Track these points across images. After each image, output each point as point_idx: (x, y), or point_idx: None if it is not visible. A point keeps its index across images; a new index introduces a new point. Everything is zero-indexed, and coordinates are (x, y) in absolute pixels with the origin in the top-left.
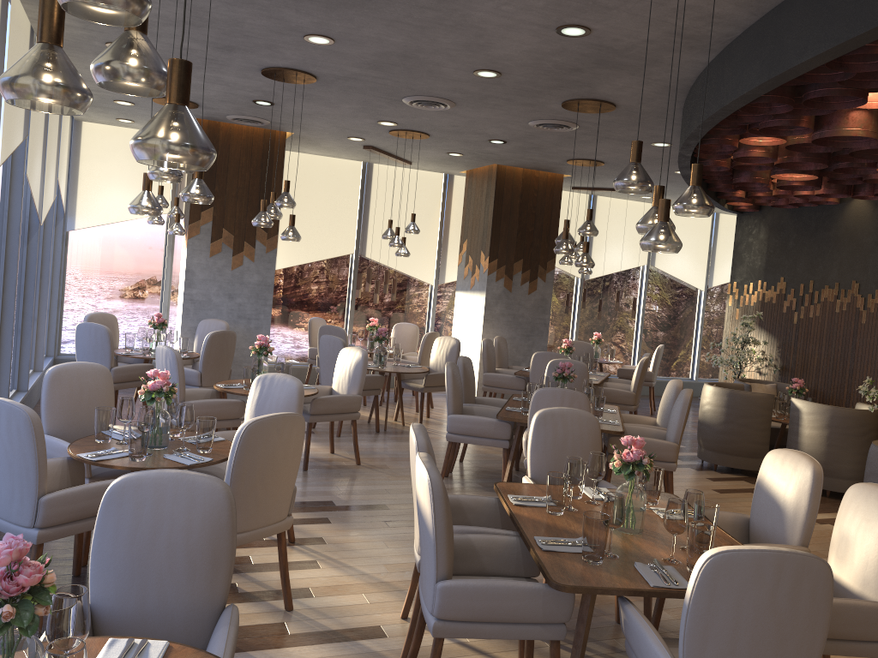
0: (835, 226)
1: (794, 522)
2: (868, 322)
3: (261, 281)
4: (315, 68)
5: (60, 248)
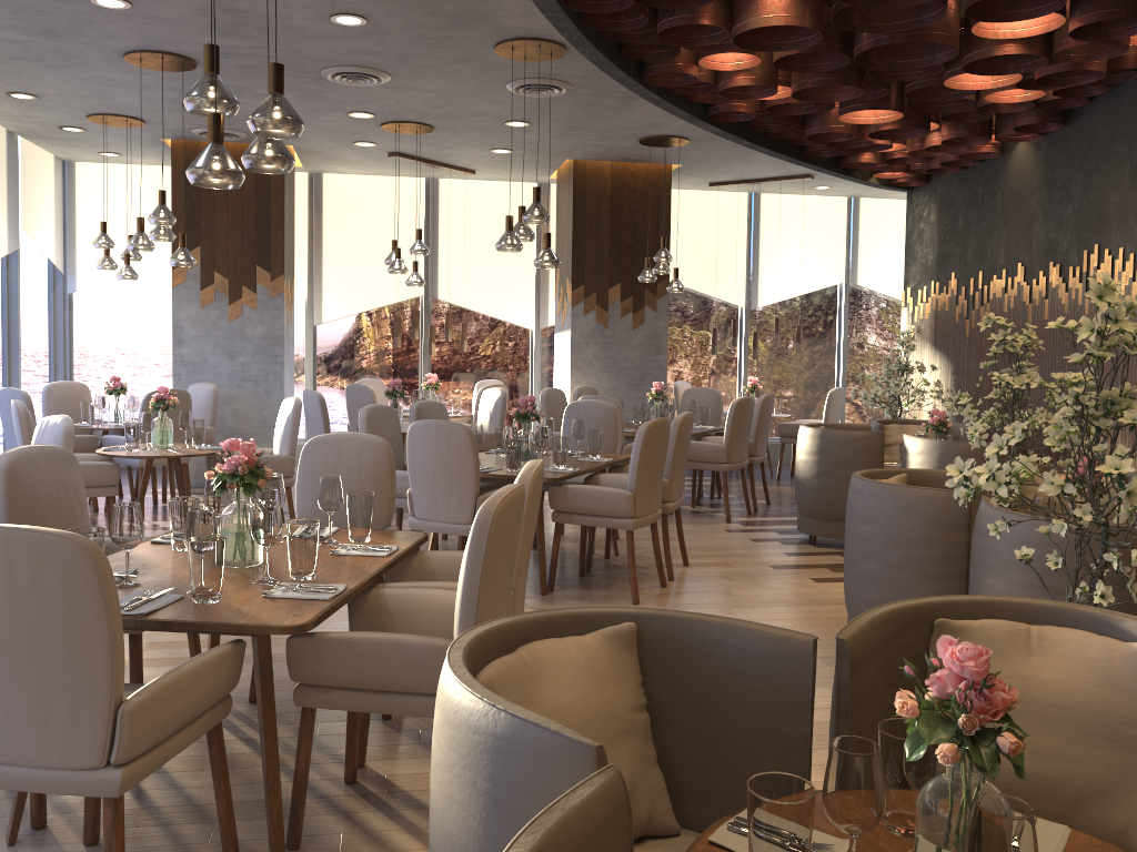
0: (1001, 188)
1: None
2: (1034, 321)
3: (268, 333)
4: (171, 46)
5: (61, 314)
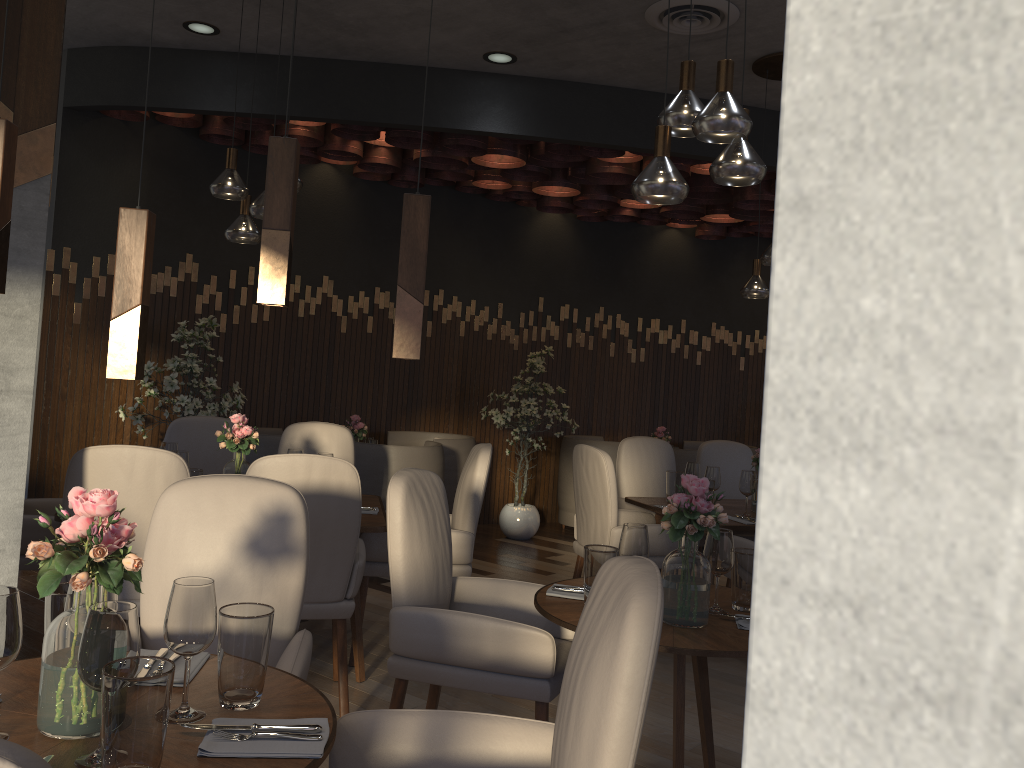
0: None
1: None
2: (350, 331)
3: None
4: None
5: None
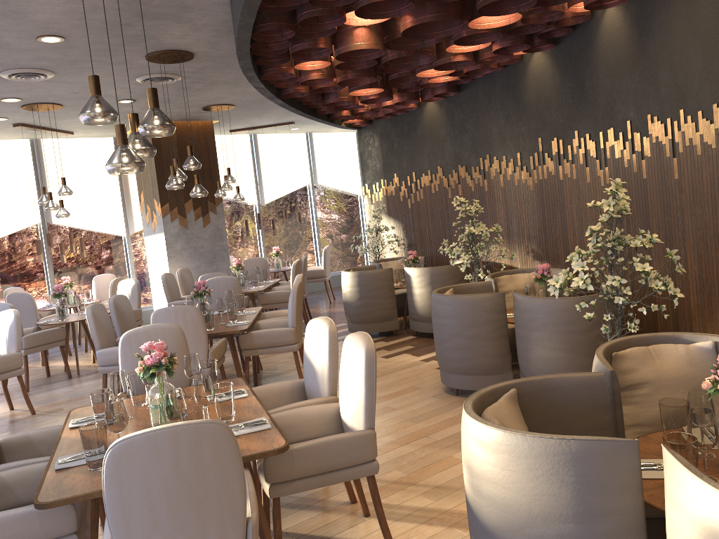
0: (420, 126)
1: (323, 377)
2: (452, 196)
3: None
4: None
5: None
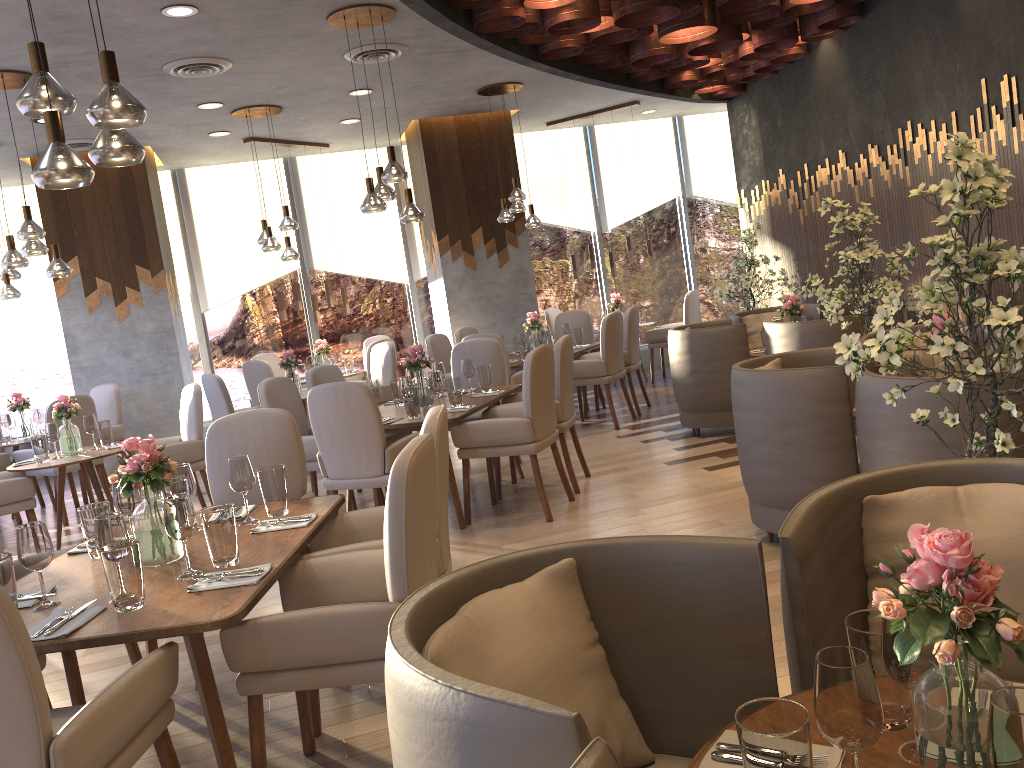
0: (812, 85)
1: None
2: (861, 200)
3: (158, 328)
4: (9, 63)
5: None
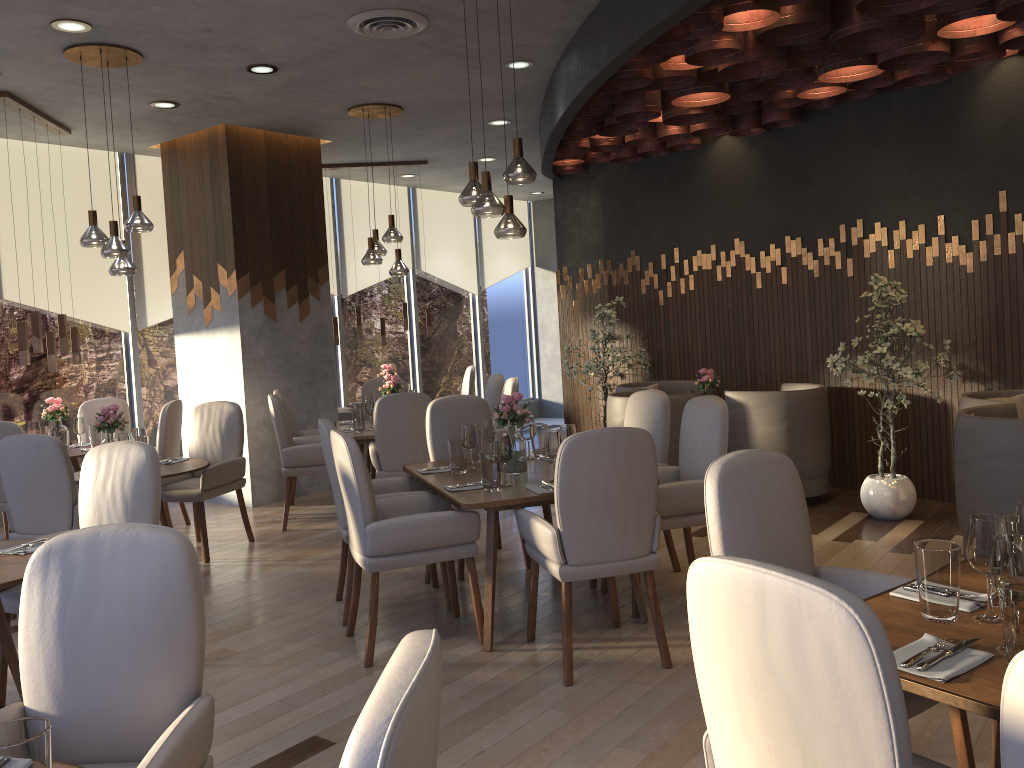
0: (698, 176)
1: None
2: (765, 286)
3: None
4: None
5: None
